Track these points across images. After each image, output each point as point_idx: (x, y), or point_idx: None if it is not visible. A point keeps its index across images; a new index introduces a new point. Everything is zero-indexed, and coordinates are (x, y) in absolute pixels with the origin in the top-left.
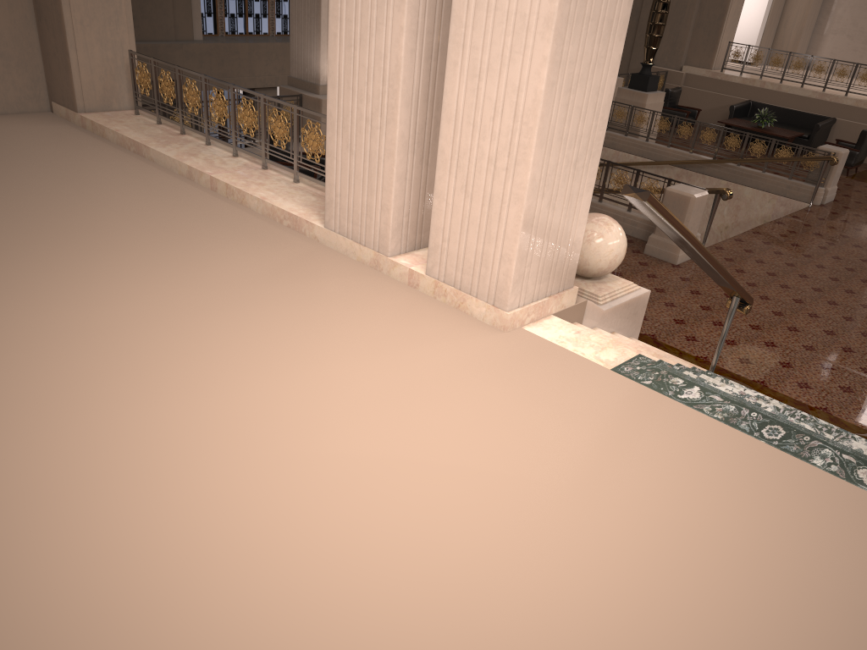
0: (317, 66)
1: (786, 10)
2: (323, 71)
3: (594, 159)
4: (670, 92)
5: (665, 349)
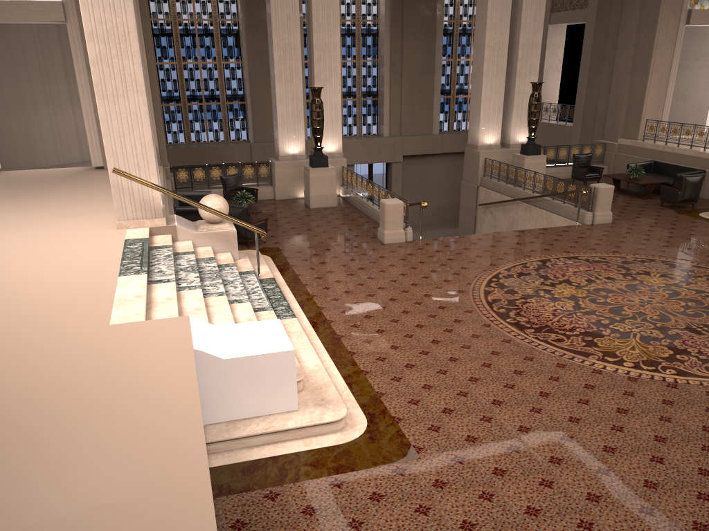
0: (278, 146)
1: None
2: (281, 148)
3: (151, 164)
4: (575, 156)
5: (287, 270)
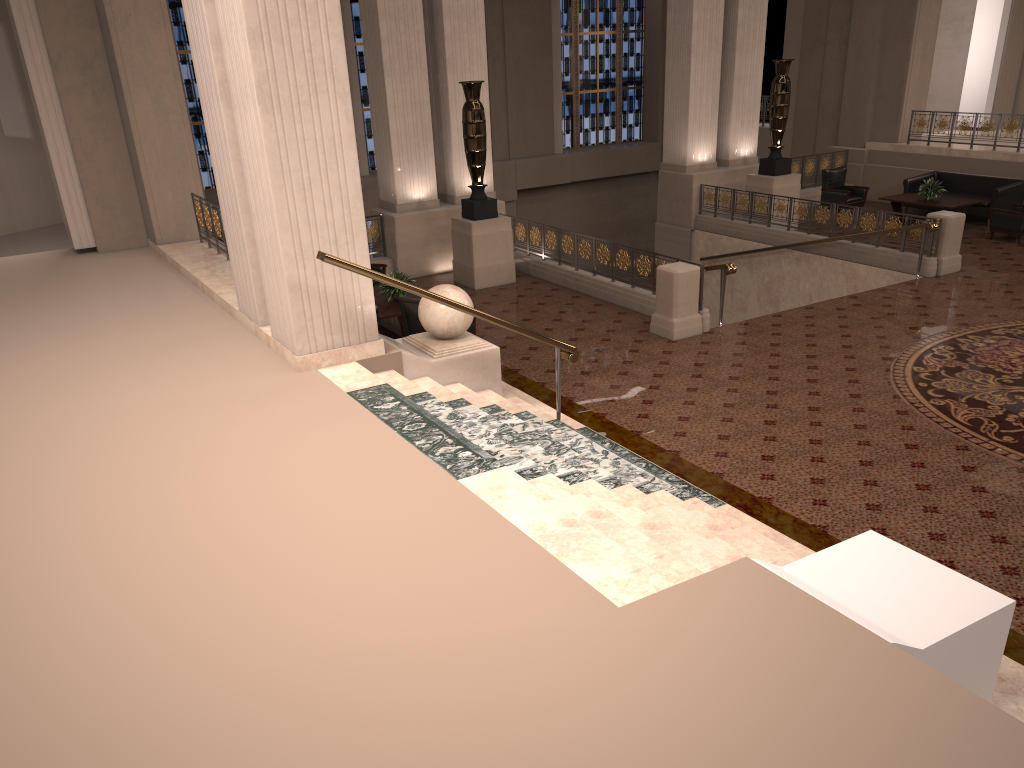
0: (394, 188)
1: None
2: (399, 192)
3: (359, 237)
4: (827, 173)
5: (571, 408)
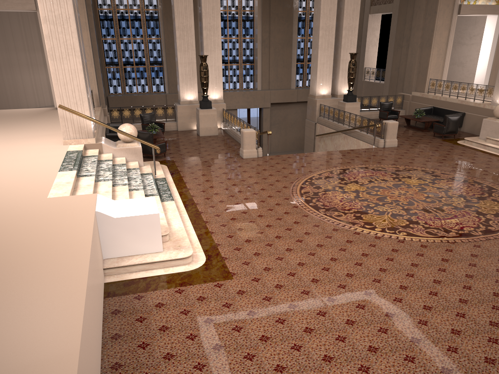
0: (180, 95)
1: None
2: (181, 96)
3: (85, 102)
4: (381, 103)
5: (175, 174)
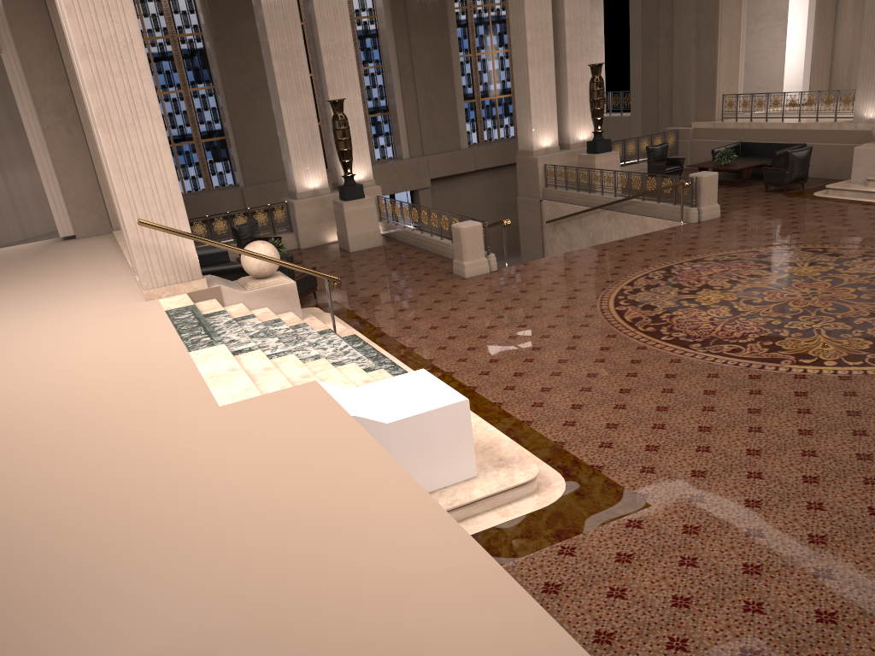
0: (294, 181)
1: (835, 49)
2: (298, 184)
3: (180, 210)
4: (649, 149)
5: (362, 325)
